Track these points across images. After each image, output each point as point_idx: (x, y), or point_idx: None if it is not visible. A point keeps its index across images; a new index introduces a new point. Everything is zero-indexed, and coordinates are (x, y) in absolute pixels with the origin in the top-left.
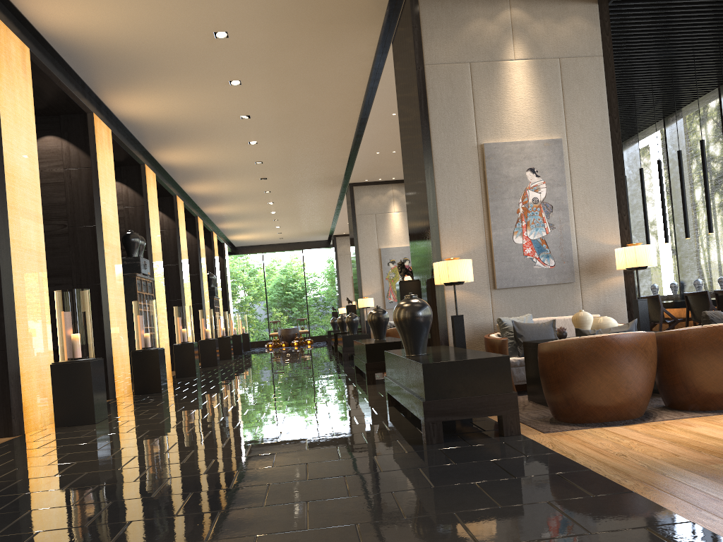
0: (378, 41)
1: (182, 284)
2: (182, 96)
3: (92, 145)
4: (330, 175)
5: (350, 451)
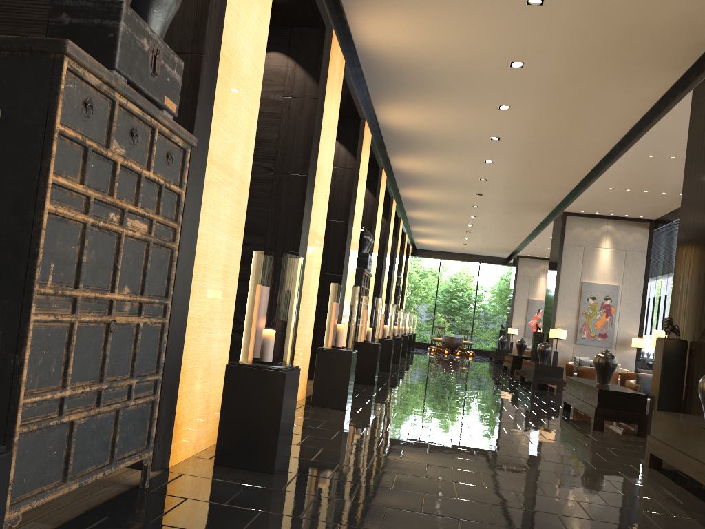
0: (671, 86)
1: (382, 281)
2: (447, 113)
3: (359, 149)
4: (545, 201)
5: (664, 522)
